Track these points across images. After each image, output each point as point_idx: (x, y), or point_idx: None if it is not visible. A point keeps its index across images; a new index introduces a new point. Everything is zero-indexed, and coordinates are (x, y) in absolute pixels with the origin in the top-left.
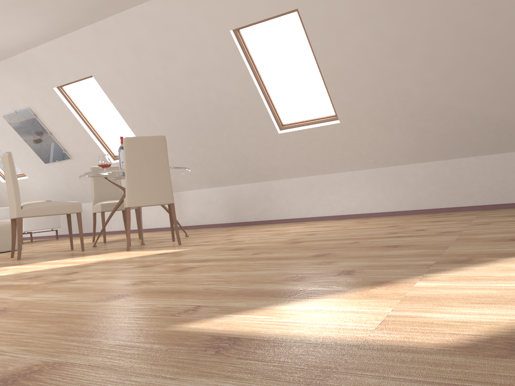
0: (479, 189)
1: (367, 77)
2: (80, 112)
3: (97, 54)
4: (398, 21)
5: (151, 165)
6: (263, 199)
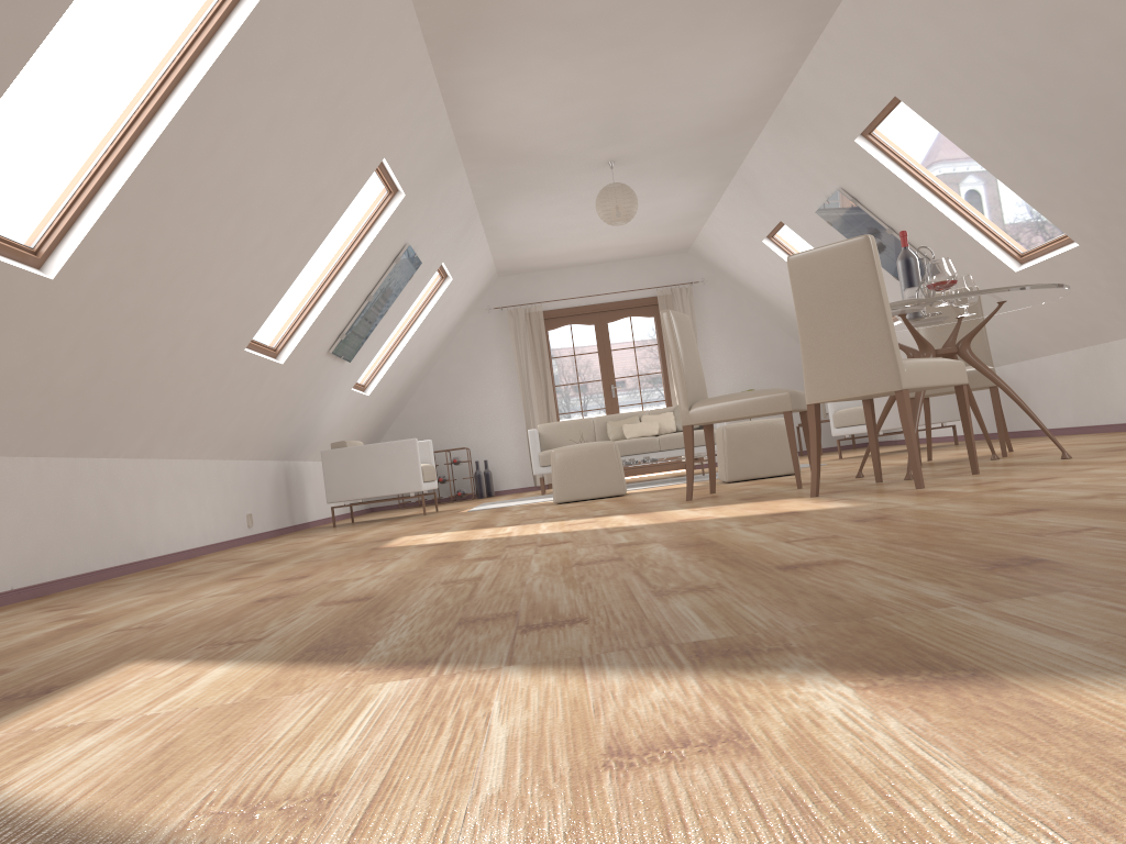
0: None
1: None
2: (919, 174)
3: (881, 49)
4: None
5: (845, 307)
6: None
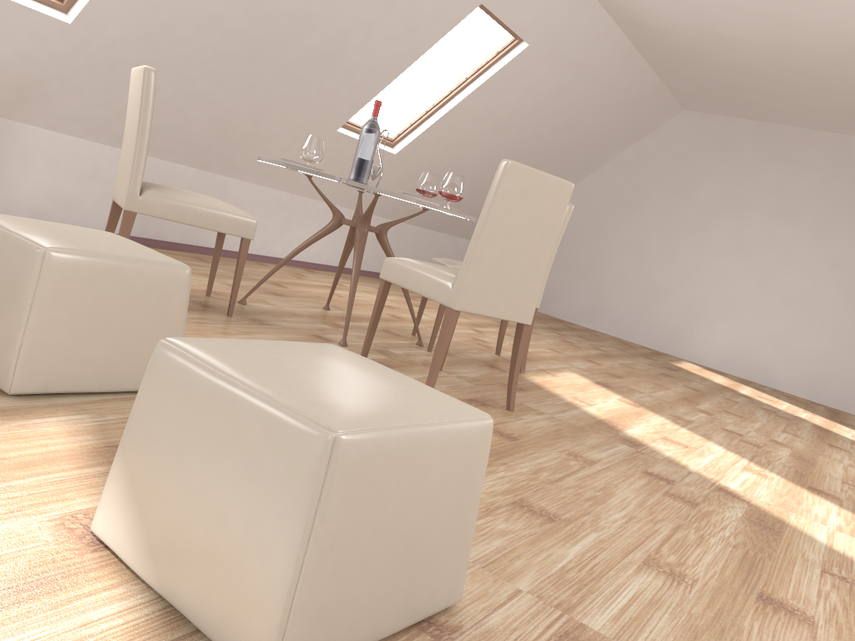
0: None
1: (466, 131)
2: None
3: None
4: (531, 109)
5: None
6: None
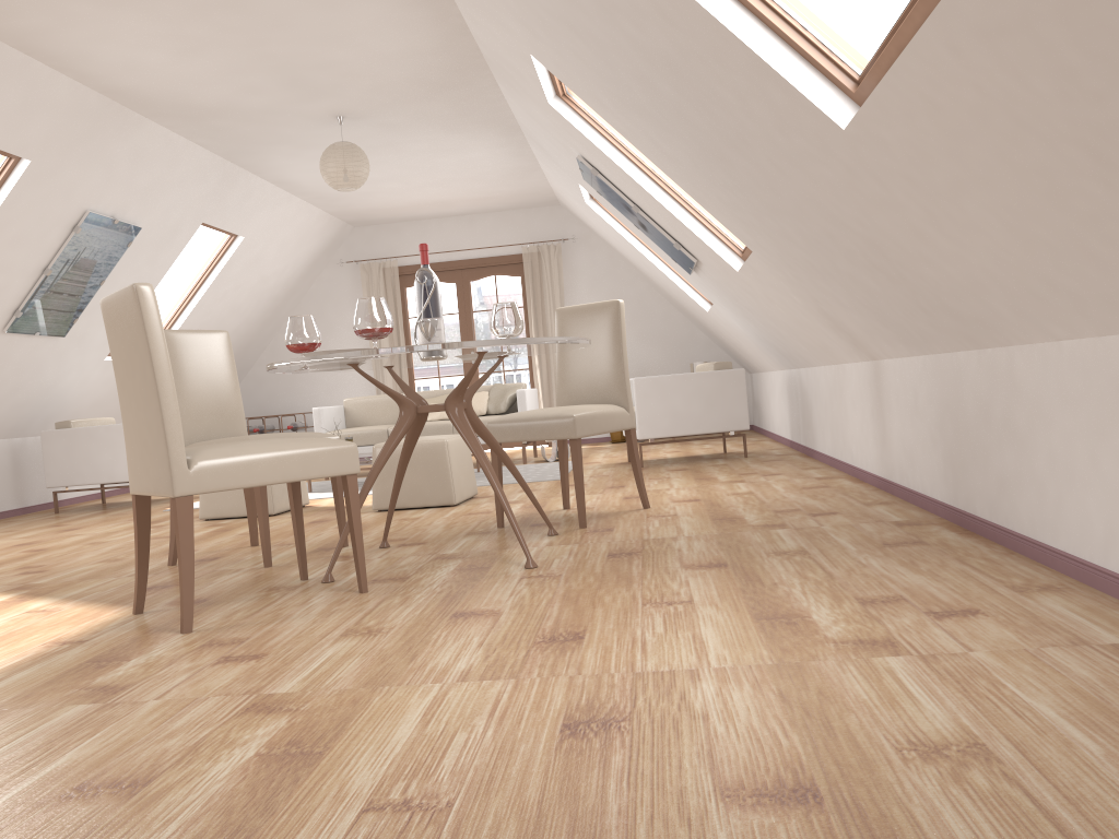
0: None
1: None
2: (623, 147)
3: None
4: None
5: (136, 376)
6: (1001, 431)
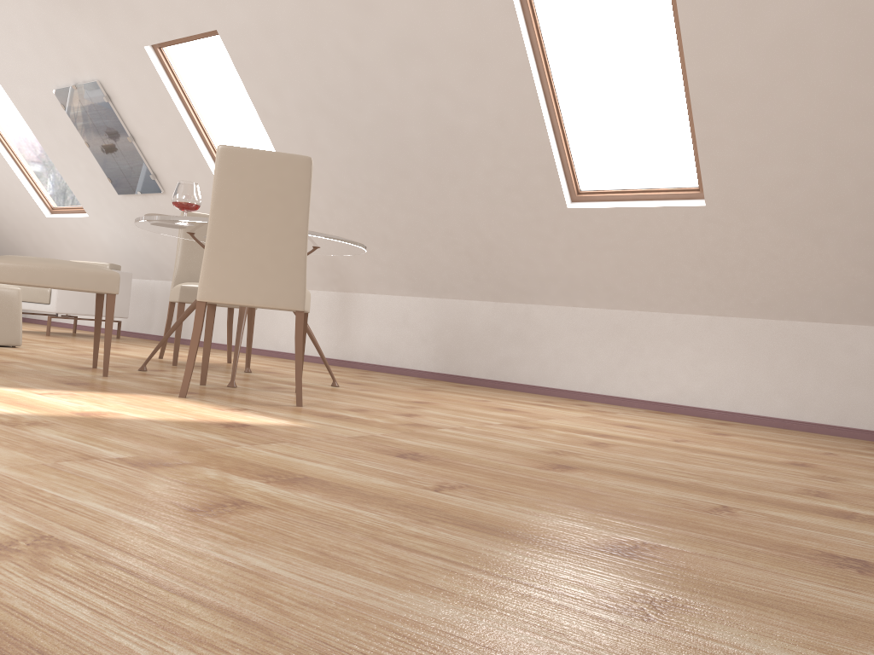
0: None
1: (794, 110)
2: (189, 104)
3: None
4: None
5: (269, 217)
6: (510, 339)
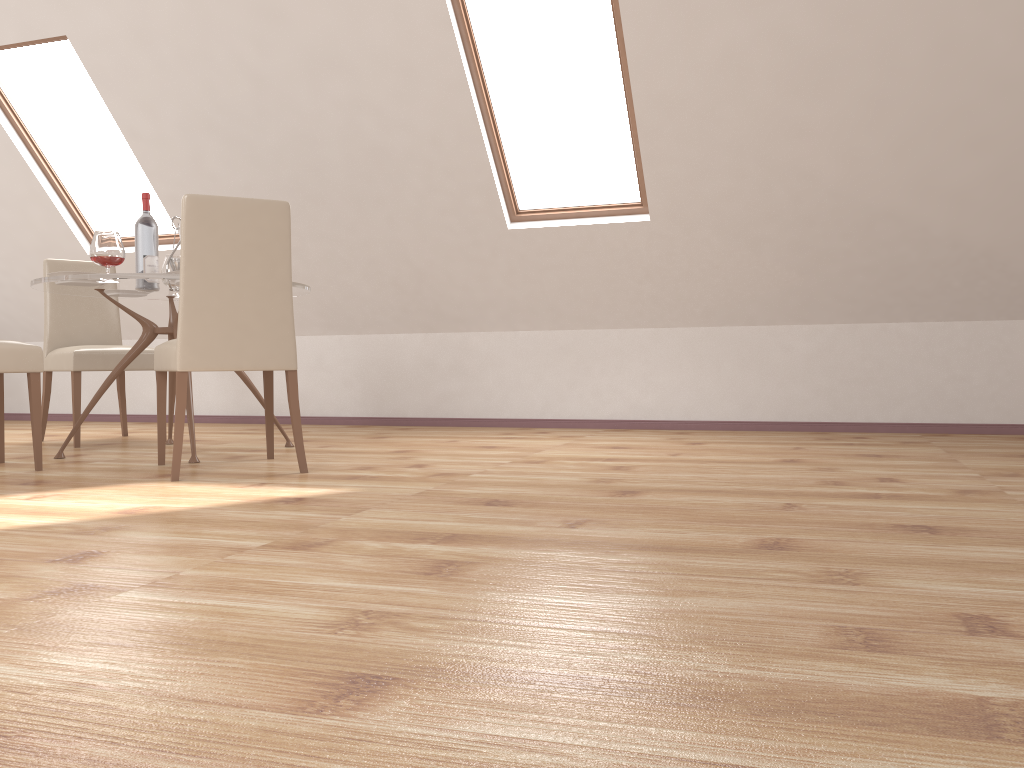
0: (915, 390)
1: (733, 127)
2: (19, 123)
3: None
4: (828, 11)
5: (249, 271)
6: (448, 372)
